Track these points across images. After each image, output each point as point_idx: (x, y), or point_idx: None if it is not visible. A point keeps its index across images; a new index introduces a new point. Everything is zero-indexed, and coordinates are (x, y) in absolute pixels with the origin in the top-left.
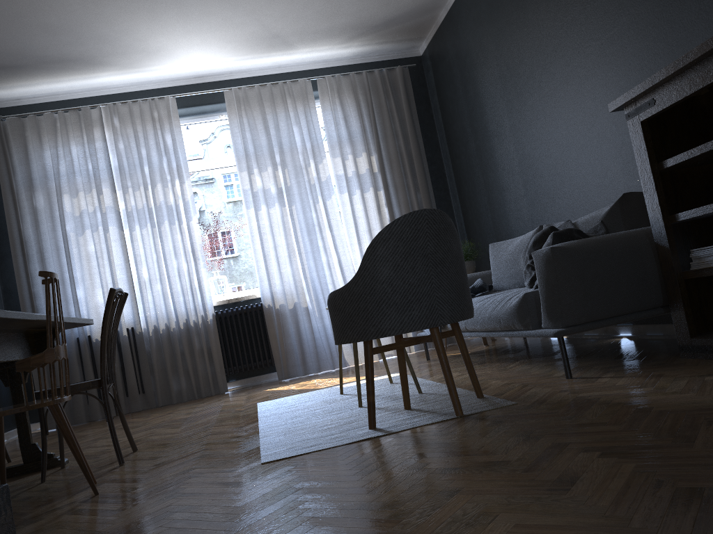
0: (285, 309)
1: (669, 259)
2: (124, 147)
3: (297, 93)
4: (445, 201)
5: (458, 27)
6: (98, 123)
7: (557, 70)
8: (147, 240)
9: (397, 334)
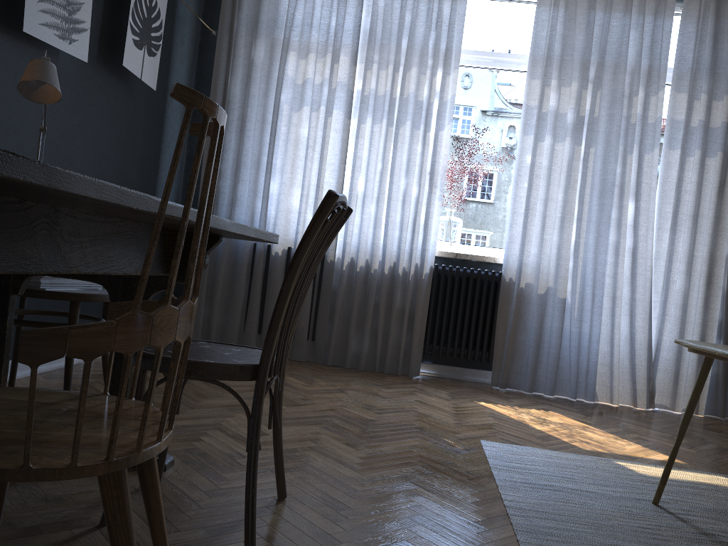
0: (531, 291)
1: None
2: (385, 4)
3: None
4: None
5: None
6: None
7: None
8: (377, 142)
9: None
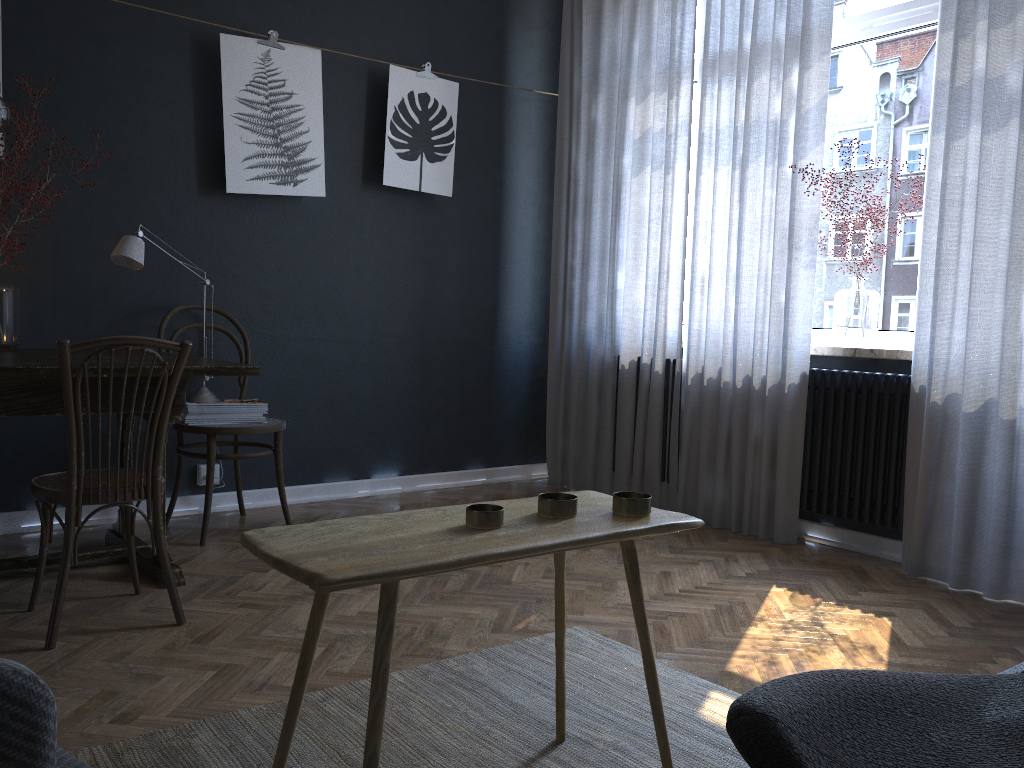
0: (959, 408)
1: None
2: None
3: None
4: None
5: None
6: None
7: None
8: (721, 196)
9: None
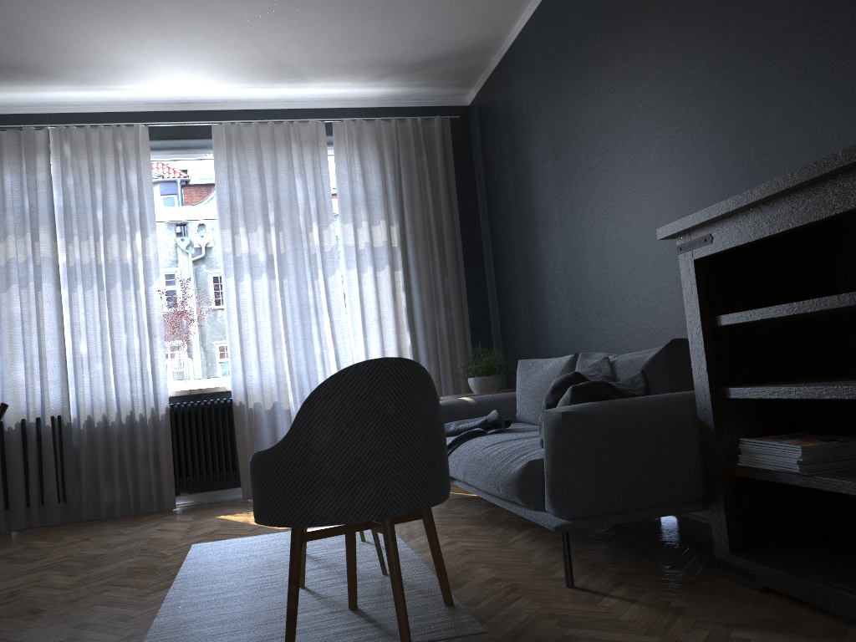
0: (260, 409)
1: (713, 444)
2: (74, 183)
3: (306, 137)
4: (480, 290)
5: (511, 80)
6: (43, 149)
7: (616, 158)
8: (91, 306)
9: (331, 524)
